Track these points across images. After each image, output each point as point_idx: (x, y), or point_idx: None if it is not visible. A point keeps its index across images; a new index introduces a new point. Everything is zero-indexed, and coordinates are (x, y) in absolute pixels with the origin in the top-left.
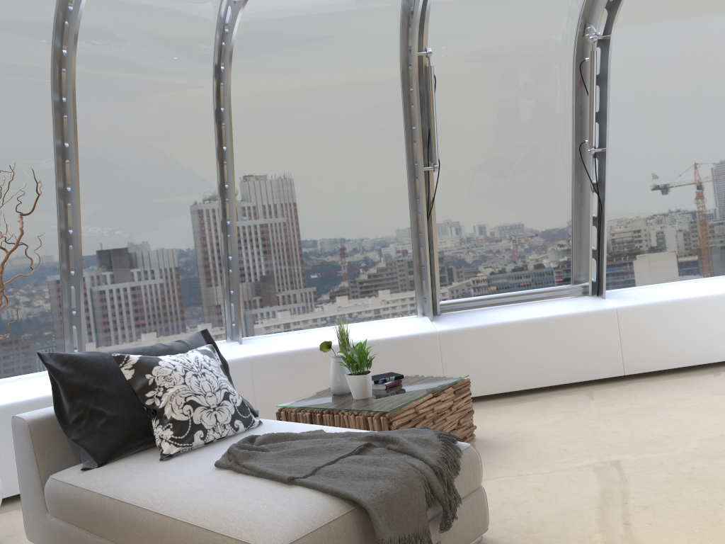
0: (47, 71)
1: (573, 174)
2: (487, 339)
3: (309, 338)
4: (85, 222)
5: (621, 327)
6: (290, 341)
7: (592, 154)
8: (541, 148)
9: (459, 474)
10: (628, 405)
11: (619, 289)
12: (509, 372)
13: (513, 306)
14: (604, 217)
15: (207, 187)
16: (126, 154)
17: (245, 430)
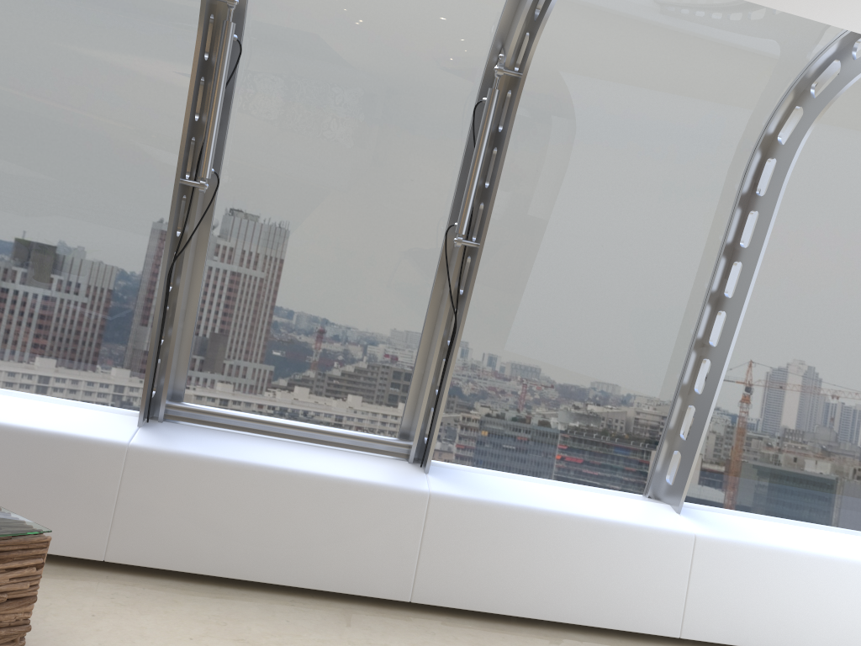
0: None
1: (437, 272)
2: (206, 481)
3: None
4: None
5: (428, 525)
6: None
7: (458, 246)
8: (397, 217)
9: None
10: None
11: (468, 466)
12: (225, 545)
13: (286, 443)
14: (455, 349)
15: None
16: None
17: None
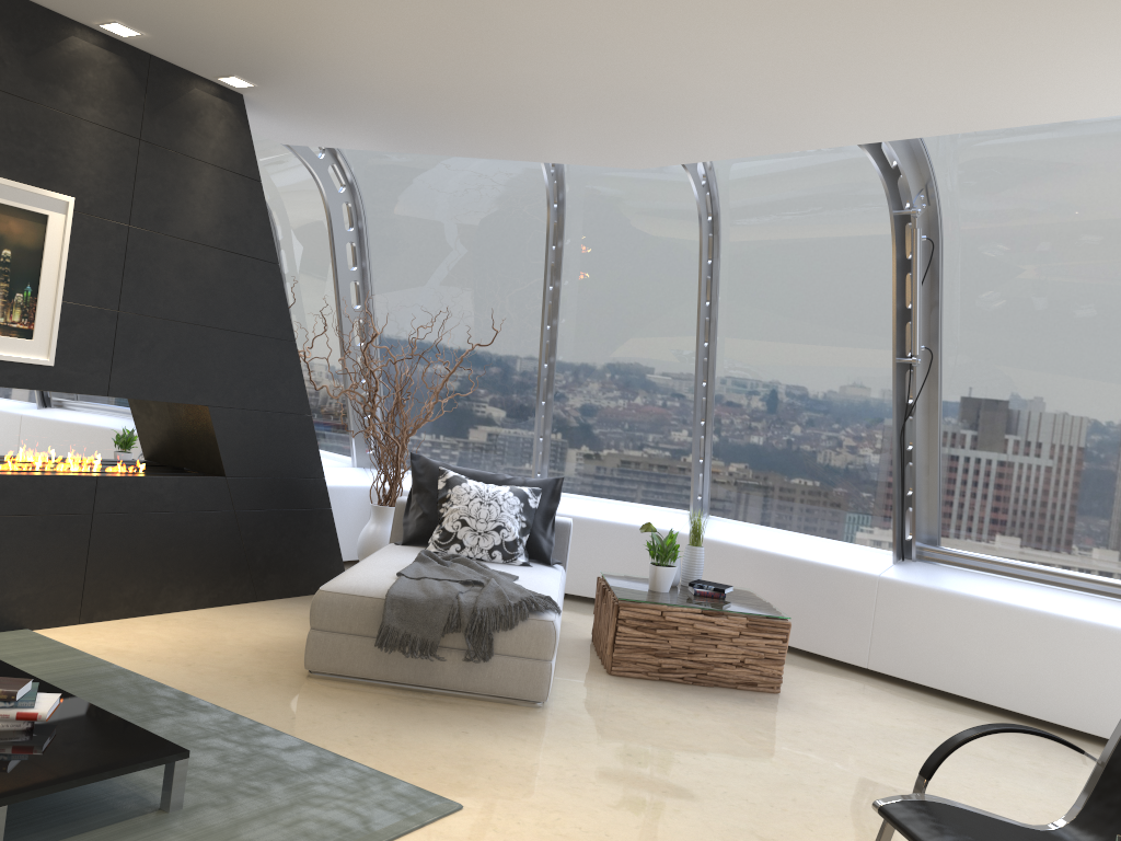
0: (546, 221)
1: None
2: (940, 610)
3: (749, 535)
4: (563, 359)
5: None
6: (731, 531)
7: None
8: (1115, 357)
9: (516, 633)
10: (1024, 762)
11: None
12: (959, 667)
13: (1025, 584)
14: None
15: (688, 342)
16: (607, 299)
17: (503, 562)
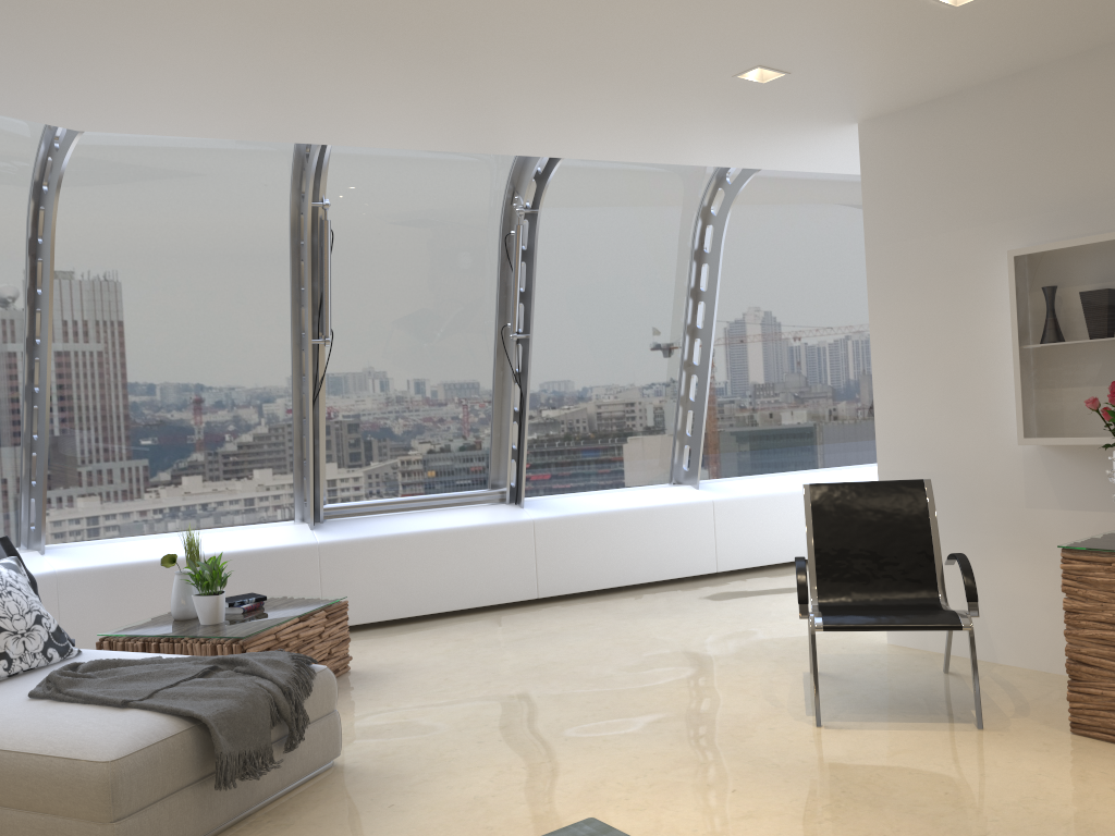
0: None
1: (495, 359)
2: (379, 554)
3: (144, 549)
4: None
5: (537, 542)
6: (117, 551)
7: (514, 340)
8: (459, 326)
9: (312, 696)
10: (530, 631)
11: (543, 496)
12: (404, 594)
13: (416, 513)
14: (526, 414)
15: (8, 340)
16: None
17: (60, 660)
